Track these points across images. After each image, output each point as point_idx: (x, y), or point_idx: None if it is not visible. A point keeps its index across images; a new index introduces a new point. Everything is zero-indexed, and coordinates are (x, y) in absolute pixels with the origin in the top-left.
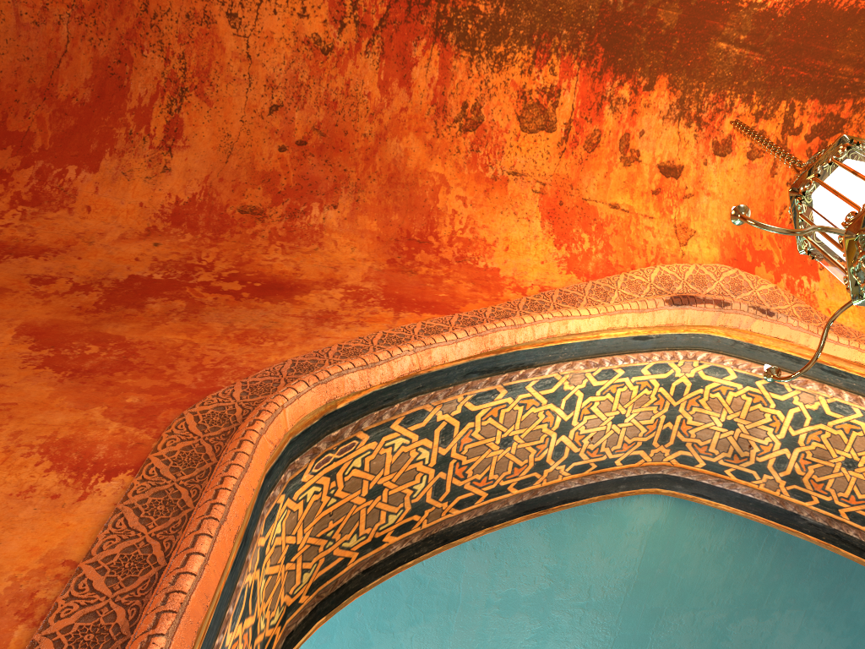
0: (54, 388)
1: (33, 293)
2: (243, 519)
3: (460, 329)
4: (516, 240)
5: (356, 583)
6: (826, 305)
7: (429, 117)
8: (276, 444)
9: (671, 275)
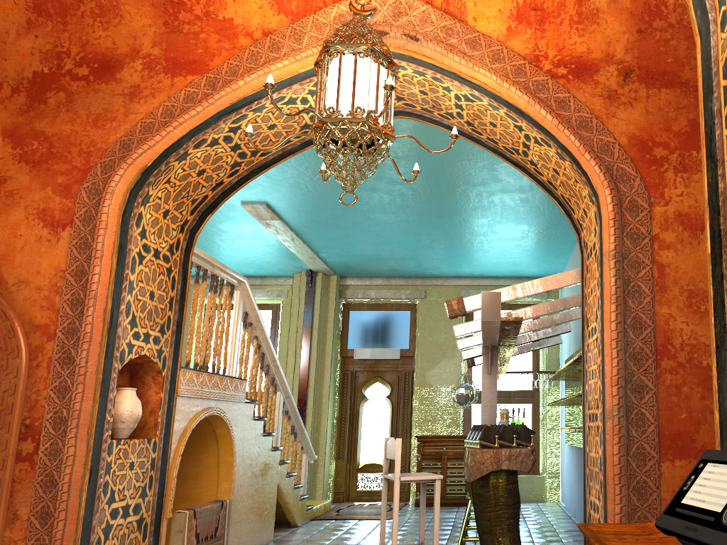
0: (29, 176)
1: None
2: (113, 247)
3: (199, 104)
4: None
5: (221, 198)
6: (473, 14)
7: None
8: (120, 203)
9: (346, 12)
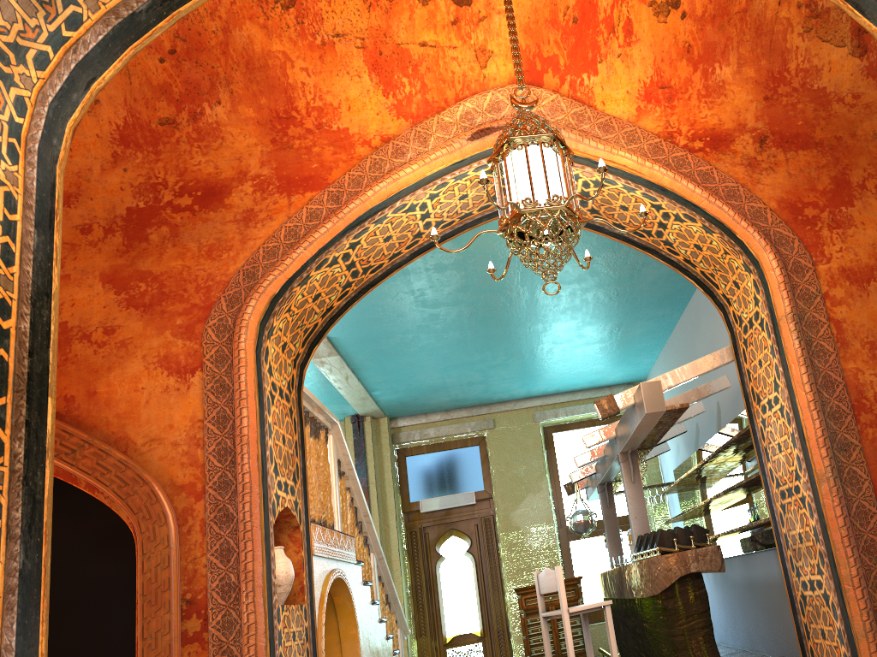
0: (142, 322)
1: (88, 244)
2: (254, 386)
3: (328, 220)
4: (354, 98)
5: (328, 325)
6: (602, 98)
7: (255, 4)
8: (254, 337)
9: (473, 109)
